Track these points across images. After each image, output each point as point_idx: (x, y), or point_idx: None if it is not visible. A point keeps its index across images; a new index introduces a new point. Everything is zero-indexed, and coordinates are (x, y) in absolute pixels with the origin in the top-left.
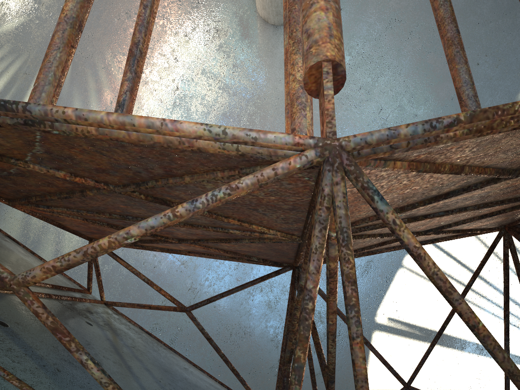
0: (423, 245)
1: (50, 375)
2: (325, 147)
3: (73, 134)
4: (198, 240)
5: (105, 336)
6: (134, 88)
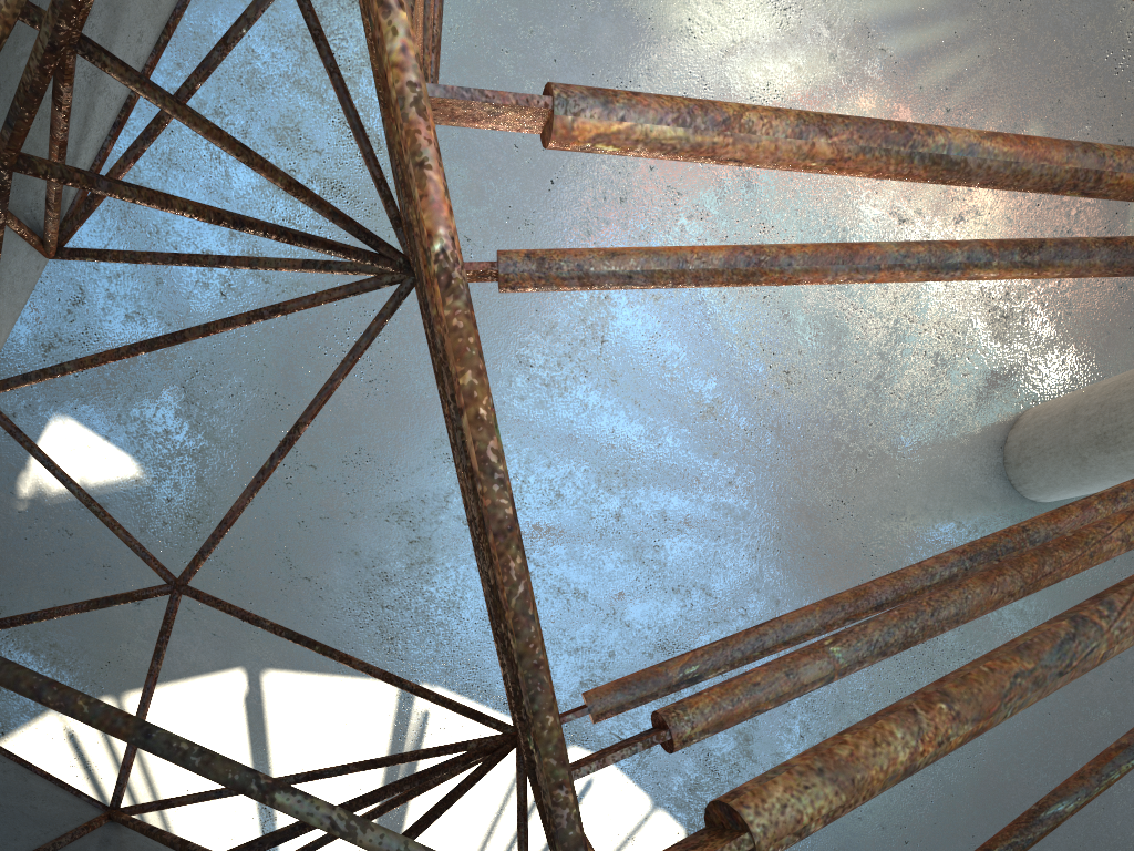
0: None
1: None
2: None
3: None
4: None
5: None
6: None
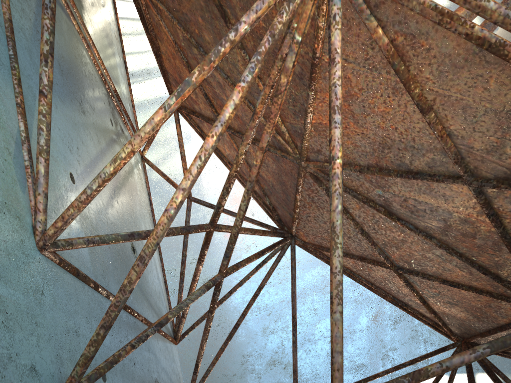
0: None
1: (34, 34)
2: None
3: None
4: (237, 132)
5: (113, 138)
6: None
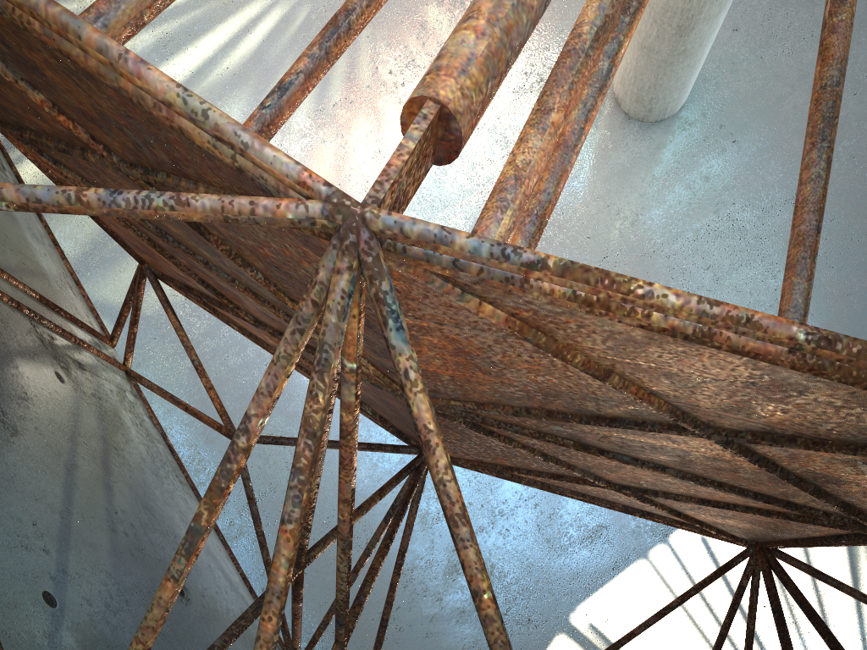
0: (692, 542)
1: None
2: (339, 208)
3: (8, 15)
4: (279, 333)
5: (73, 408)
6: (314, 74)
